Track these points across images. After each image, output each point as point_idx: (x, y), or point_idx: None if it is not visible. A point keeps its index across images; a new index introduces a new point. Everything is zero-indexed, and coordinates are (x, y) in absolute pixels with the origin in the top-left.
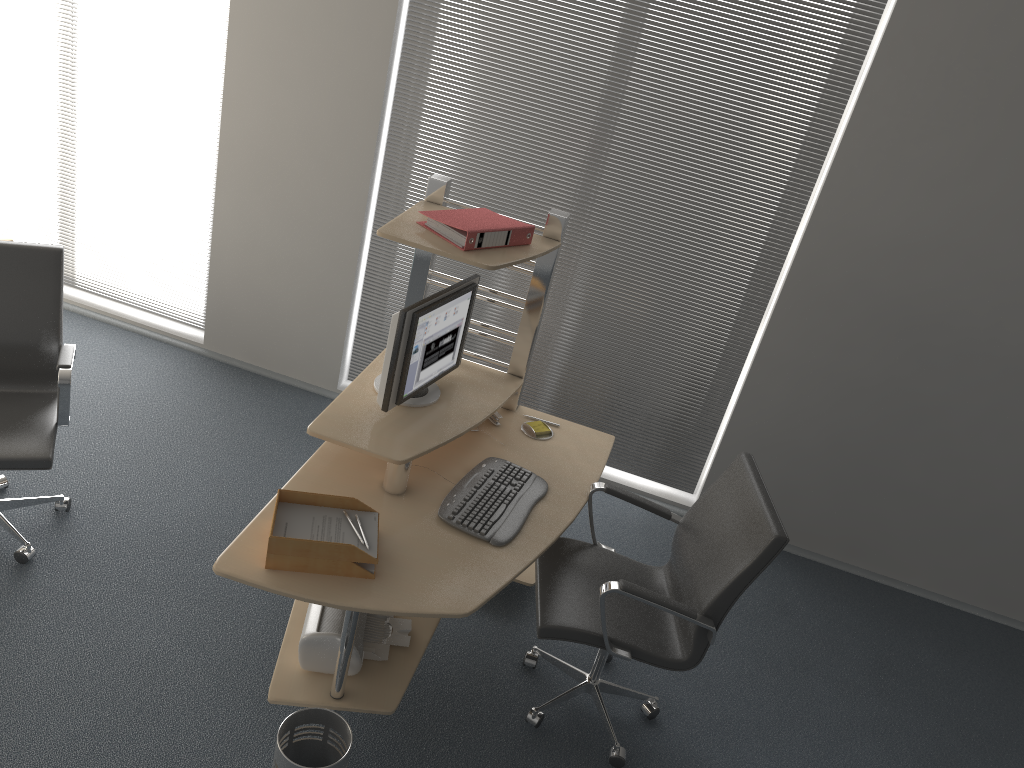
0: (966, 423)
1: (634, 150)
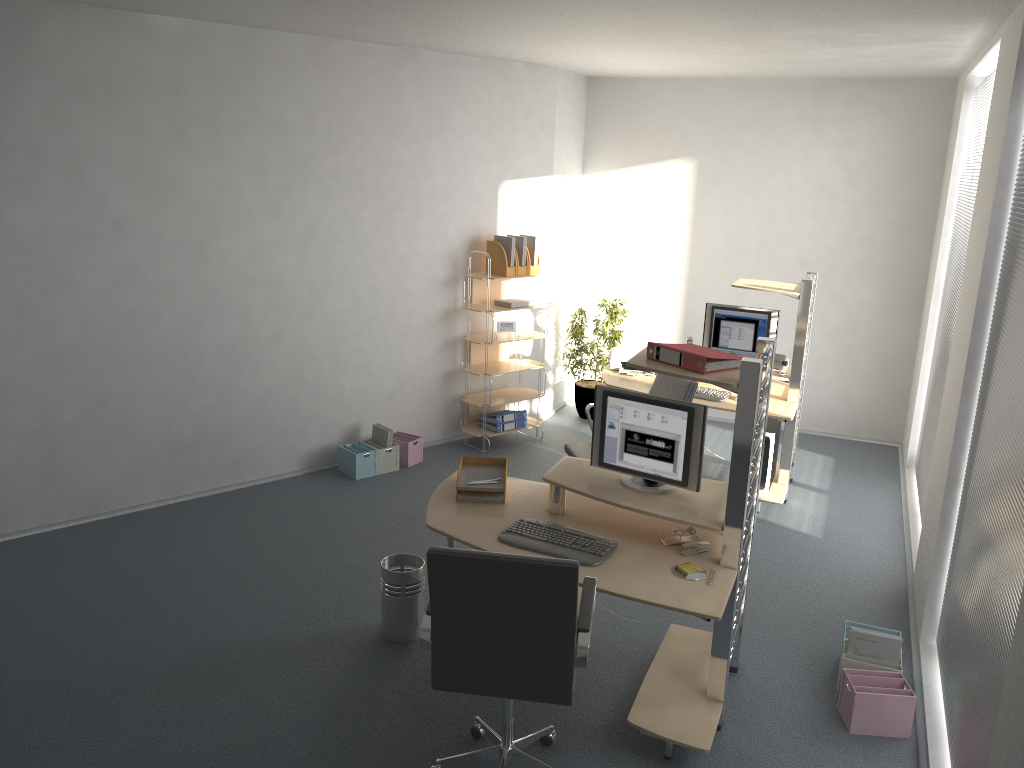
0: None
1: None
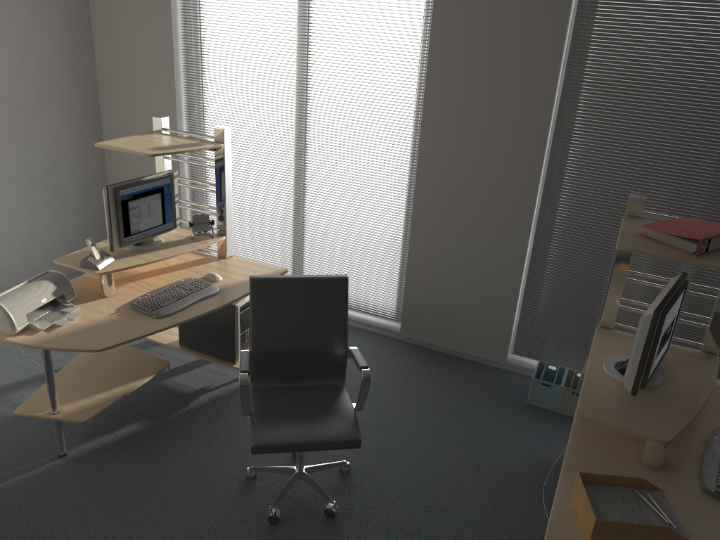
0: None
1: None
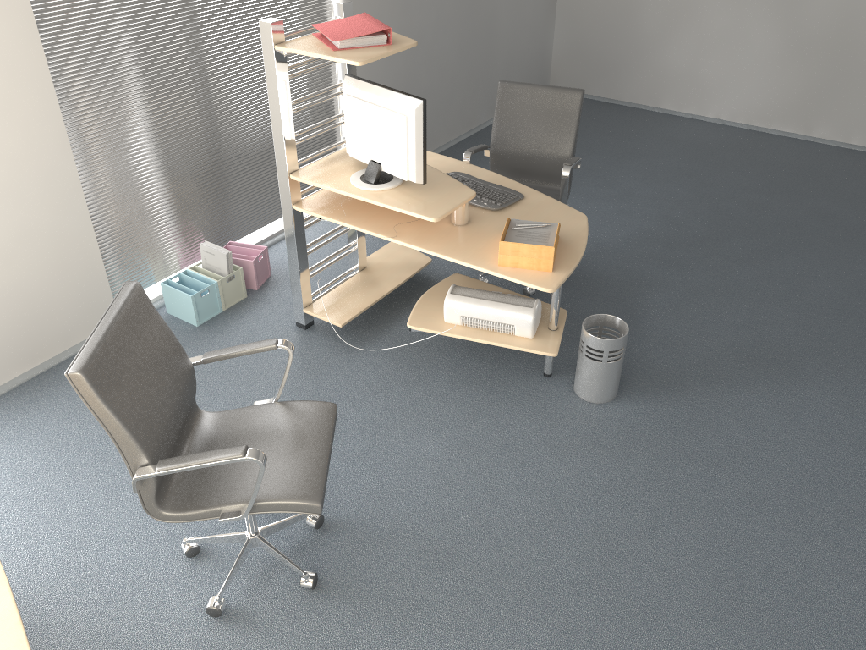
0: (432, 34)
1: None
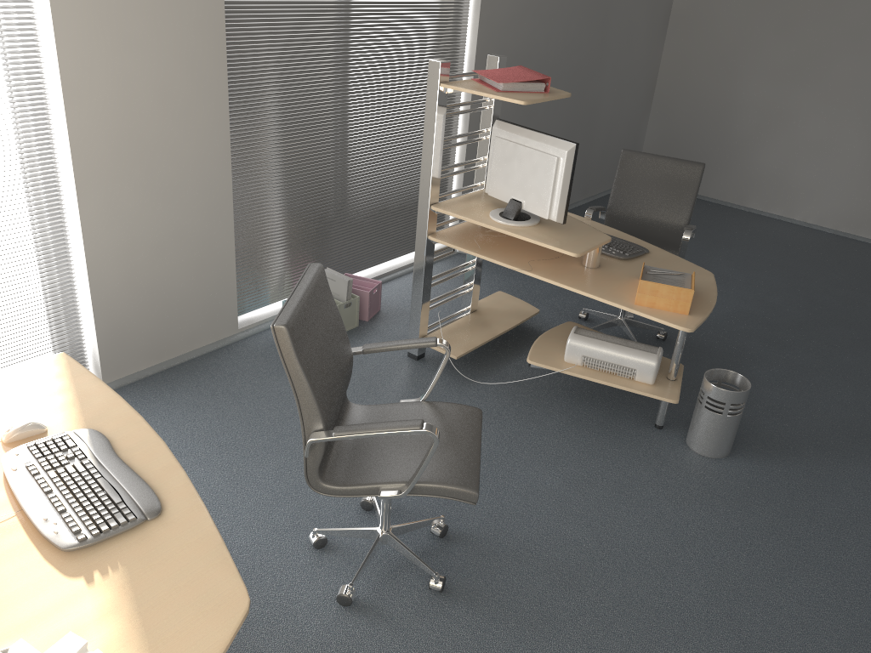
0: (543, 110)
1: (387, 8)
